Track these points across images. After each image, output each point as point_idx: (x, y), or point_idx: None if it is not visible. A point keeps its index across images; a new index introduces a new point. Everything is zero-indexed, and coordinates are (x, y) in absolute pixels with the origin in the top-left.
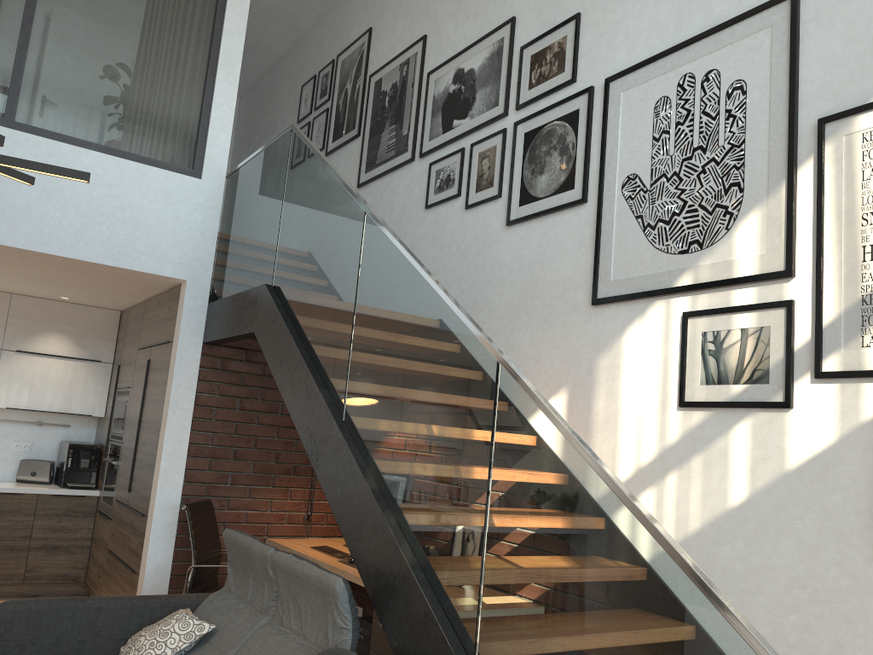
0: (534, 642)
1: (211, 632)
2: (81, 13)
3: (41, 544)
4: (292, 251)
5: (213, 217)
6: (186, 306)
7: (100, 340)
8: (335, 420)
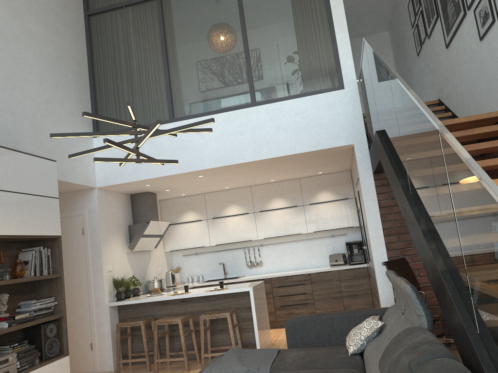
0: (490, 308)
1: (384, 326)
2: (266, 40)
3: (347, 294)
4: (379, 107)
5: (357, 105)
6: (357, 157)
7: (344, 188)
8: (405, 195)
